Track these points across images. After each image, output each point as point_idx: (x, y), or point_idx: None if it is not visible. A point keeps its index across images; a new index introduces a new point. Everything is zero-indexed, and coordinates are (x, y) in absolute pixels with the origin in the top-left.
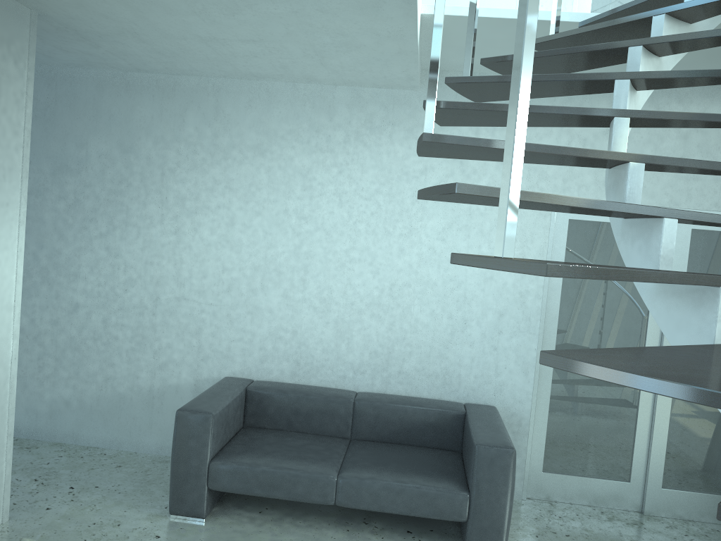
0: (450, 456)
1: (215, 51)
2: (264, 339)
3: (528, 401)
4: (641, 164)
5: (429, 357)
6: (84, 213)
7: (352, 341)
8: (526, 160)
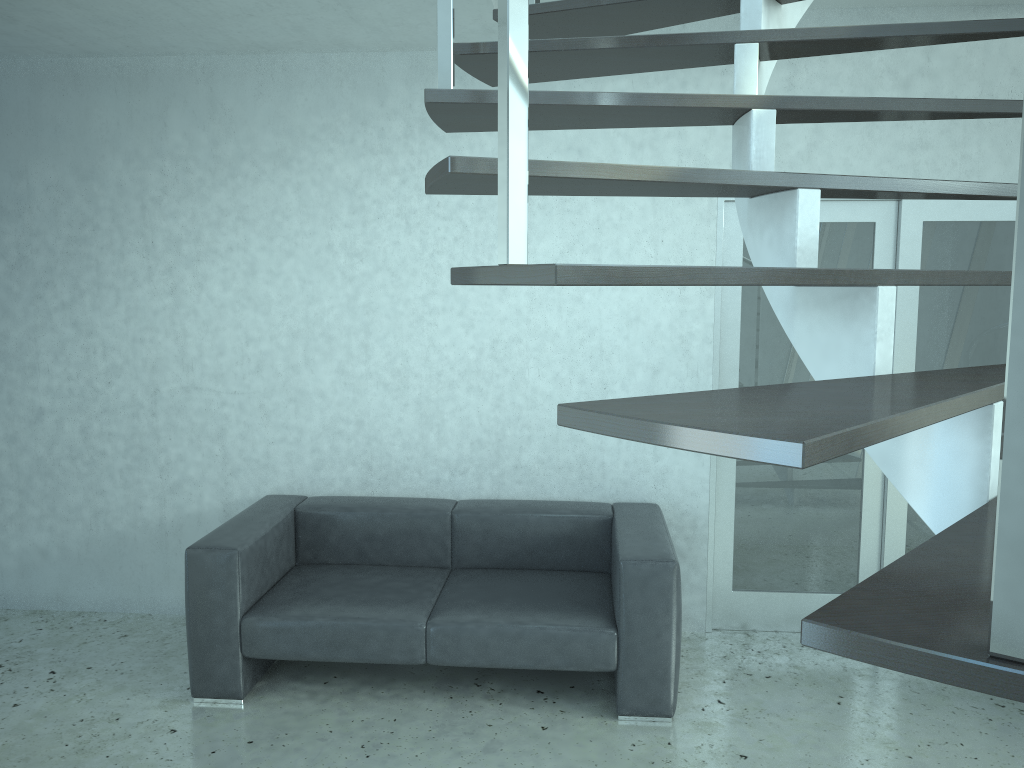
0: (594, 580)
1: (188, 11)
2: (317, 436)
3: (704, 493)
4: (770, 111)
5: (558, 442)
6: (34, 275)
7: (444, 428)
8: (603, 122)
